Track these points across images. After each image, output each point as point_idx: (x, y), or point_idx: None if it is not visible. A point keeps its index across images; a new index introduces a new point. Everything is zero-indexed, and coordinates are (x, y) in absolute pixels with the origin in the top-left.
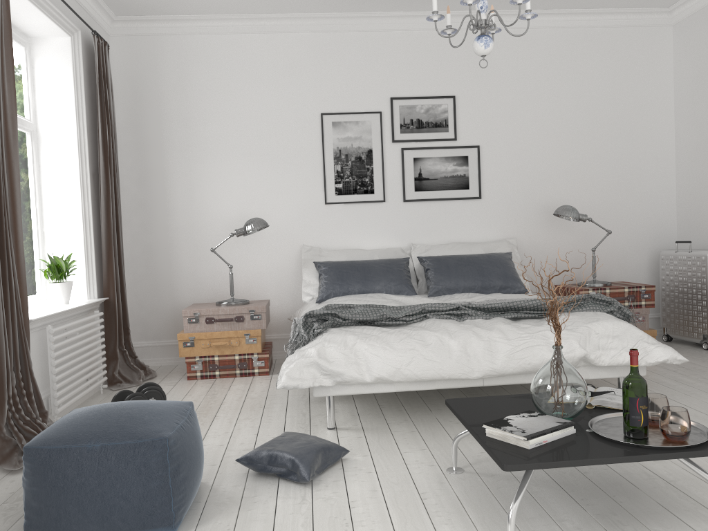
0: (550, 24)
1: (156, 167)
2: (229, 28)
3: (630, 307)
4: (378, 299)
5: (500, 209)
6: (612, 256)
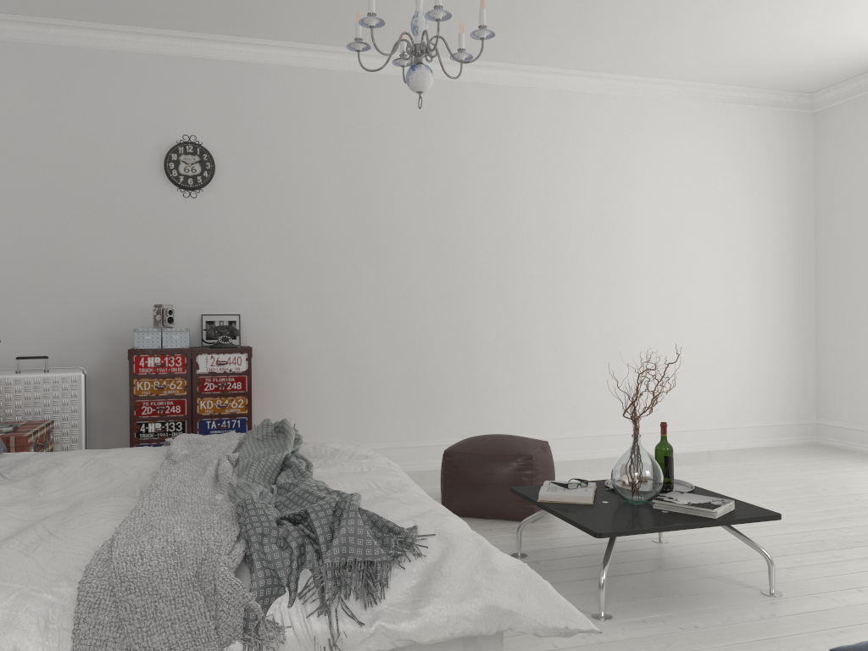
0: None
1: None
2: None
3: None
4: None
5: None
6: None
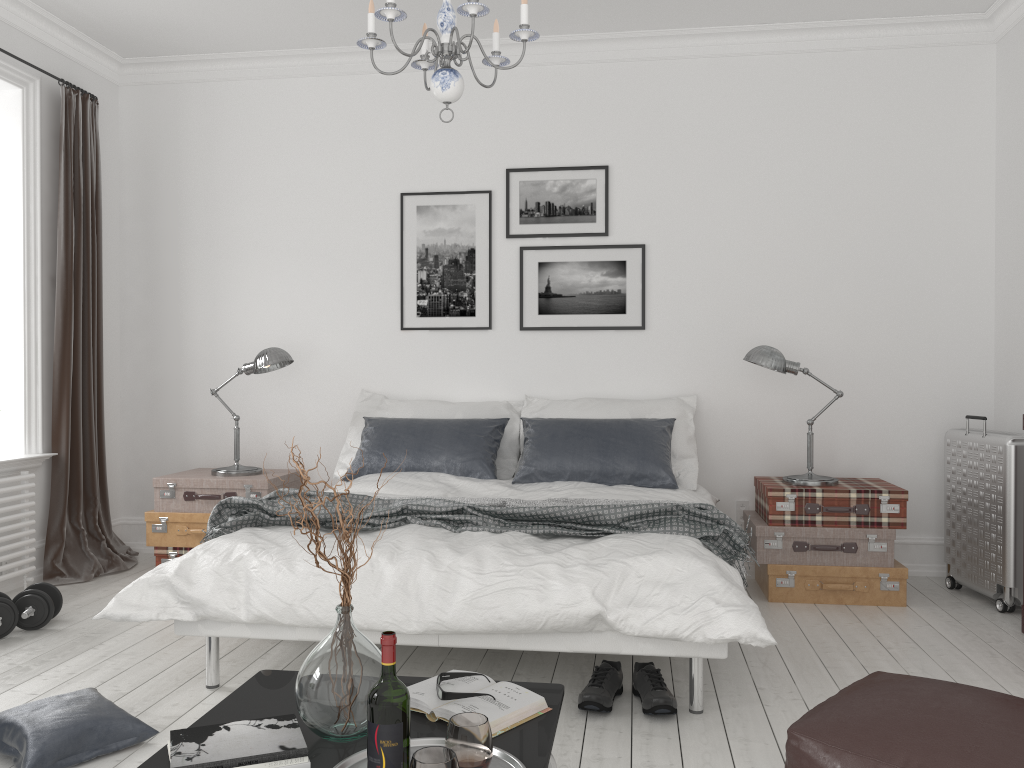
0: (771, 48)
1: (170, 270)
2: (275, 69)
3: (860, 525)
4: (423, 482)
5: (677, 348)
6: (871, 433)
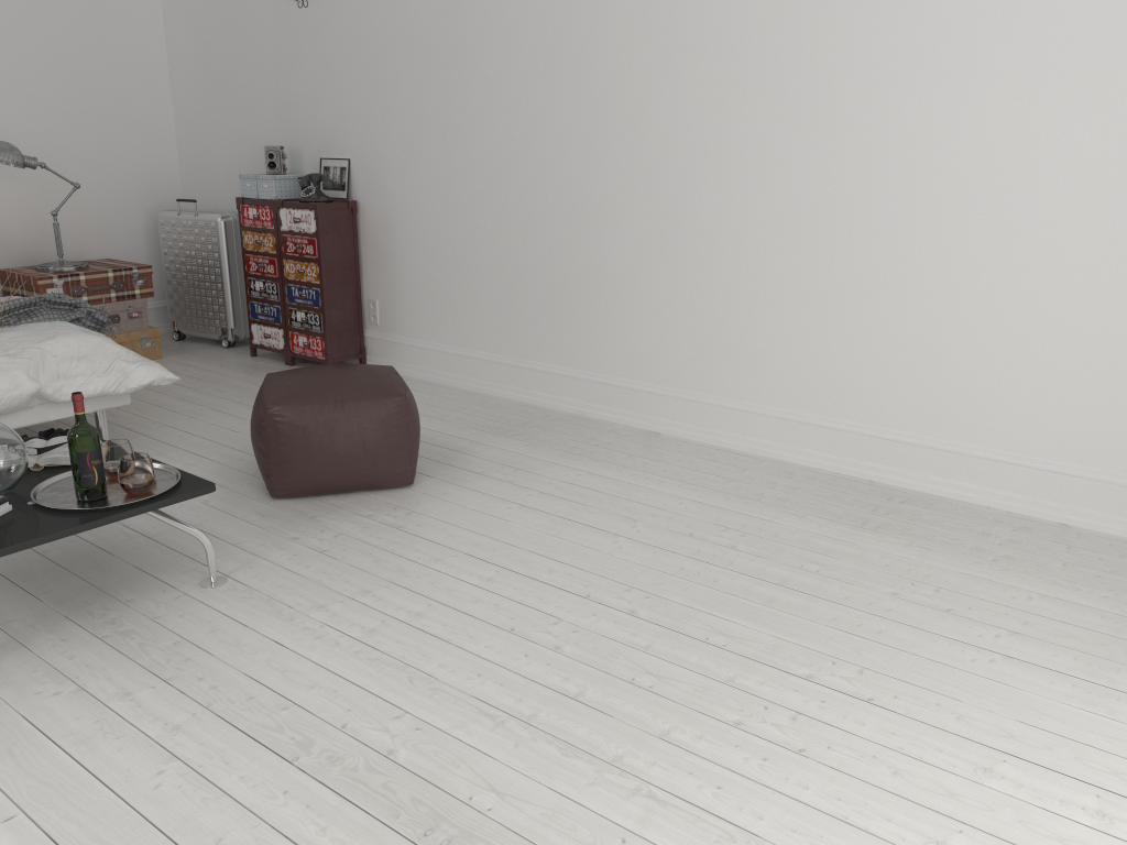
0: None
1: None
2: None
3: (119, 299)
4: None
5: None
6: (90, 219)
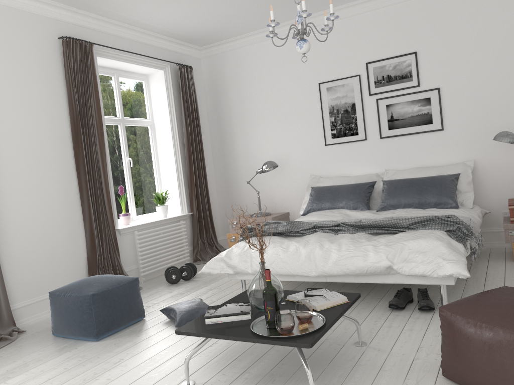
0: None
1: (228, 132)
2: (259, 38)
3: None
4: (334, 214)
5: (462, 137)
6: None
